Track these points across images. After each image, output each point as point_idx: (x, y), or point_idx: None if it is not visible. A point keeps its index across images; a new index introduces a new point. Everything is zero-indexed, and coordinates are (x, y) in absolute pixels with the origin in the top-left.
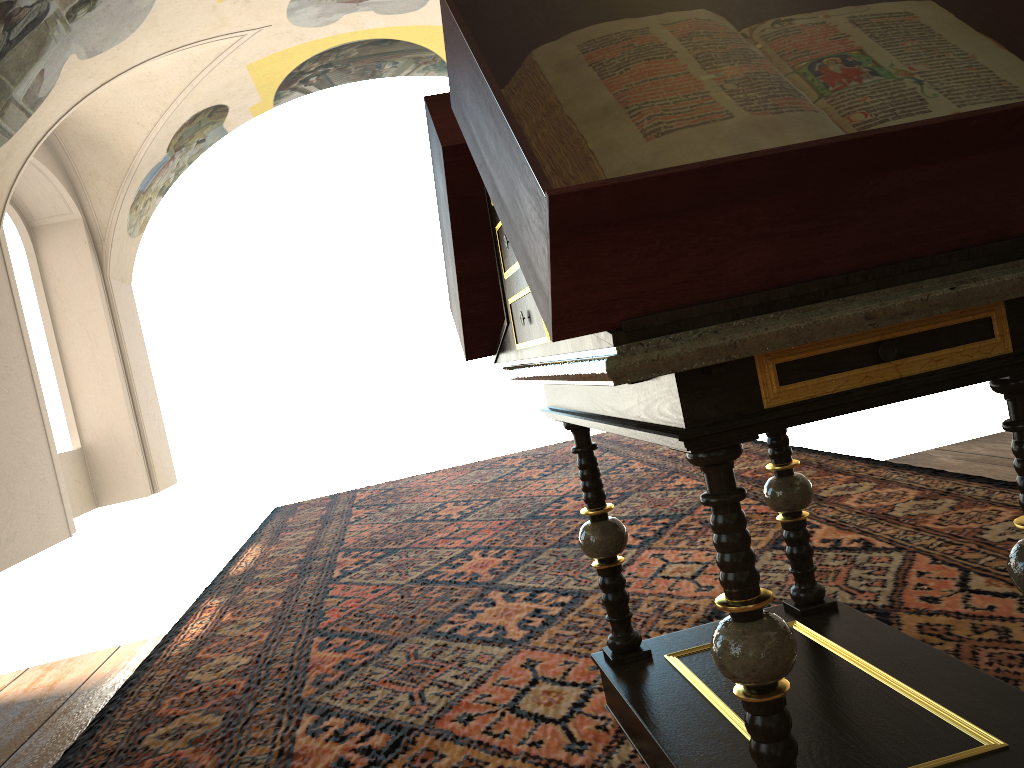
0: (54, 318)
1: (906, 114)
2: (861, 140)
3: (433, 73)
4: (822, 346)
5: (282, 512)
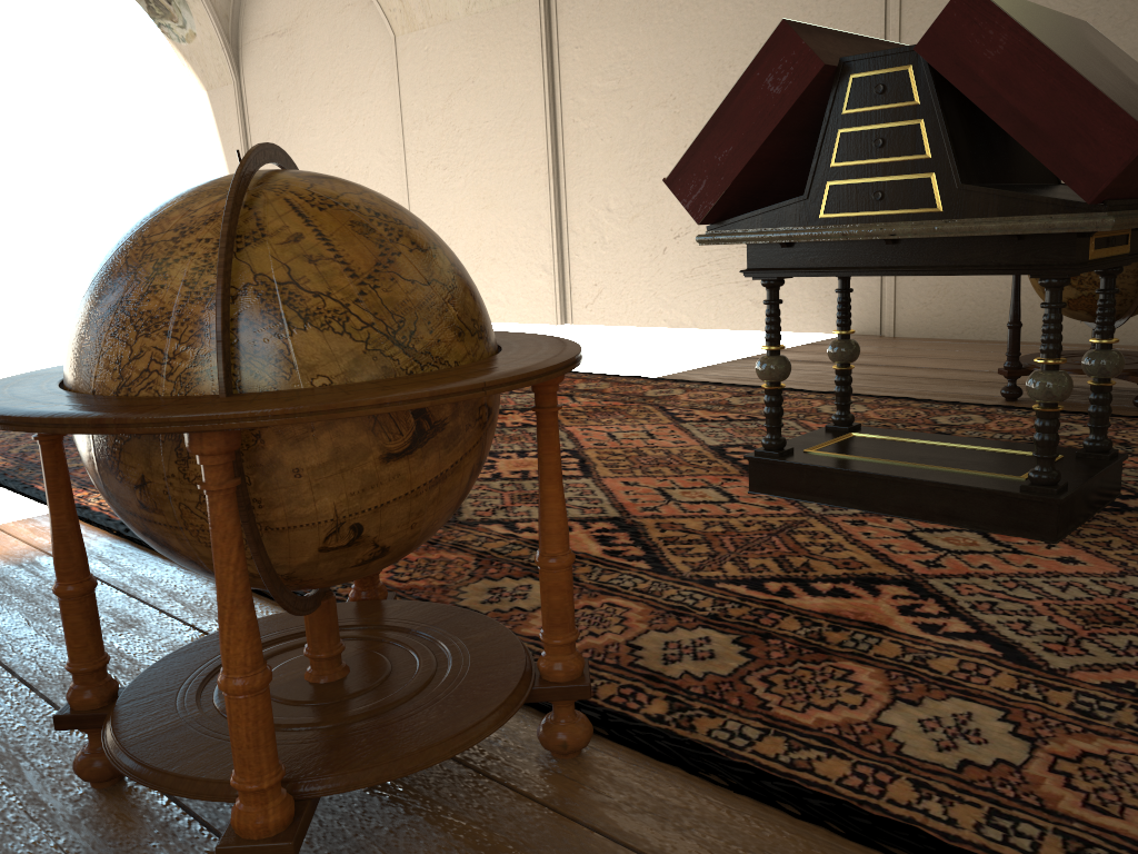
0: None
1: None
2: None
3: None
4: (1101, 234)
5: None
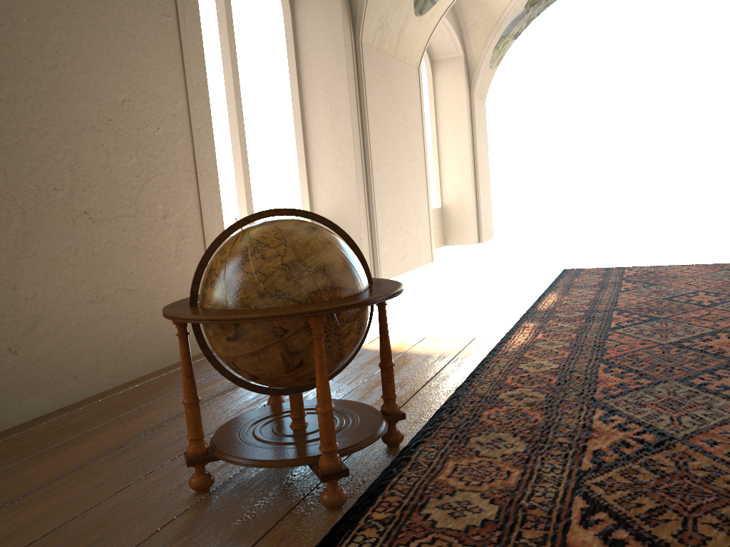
0: (437, 122)
1: None
2: None
3: None
4: None
5: (569, 273)
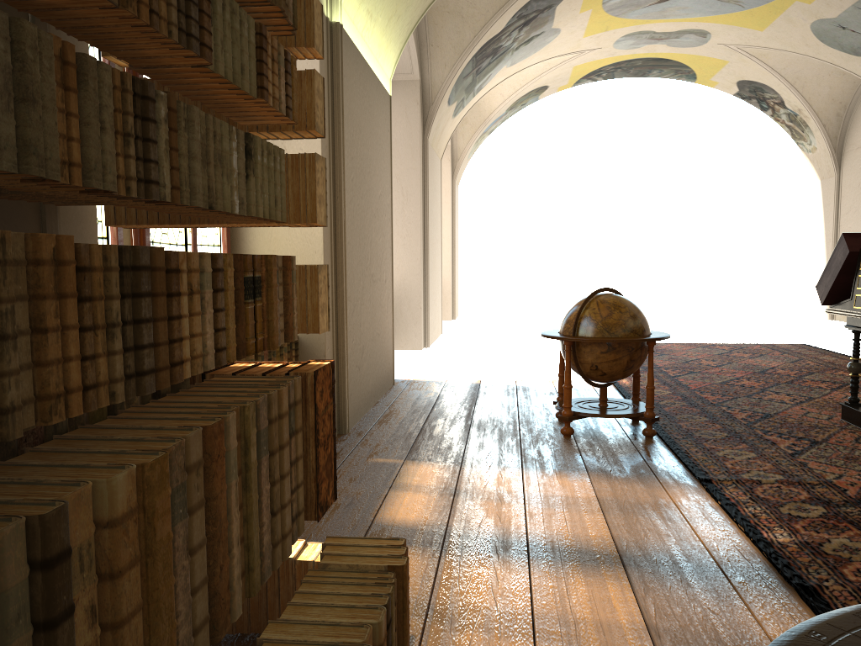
0: None
1: None
2: None
3: (683, 79)
4: None
5: None
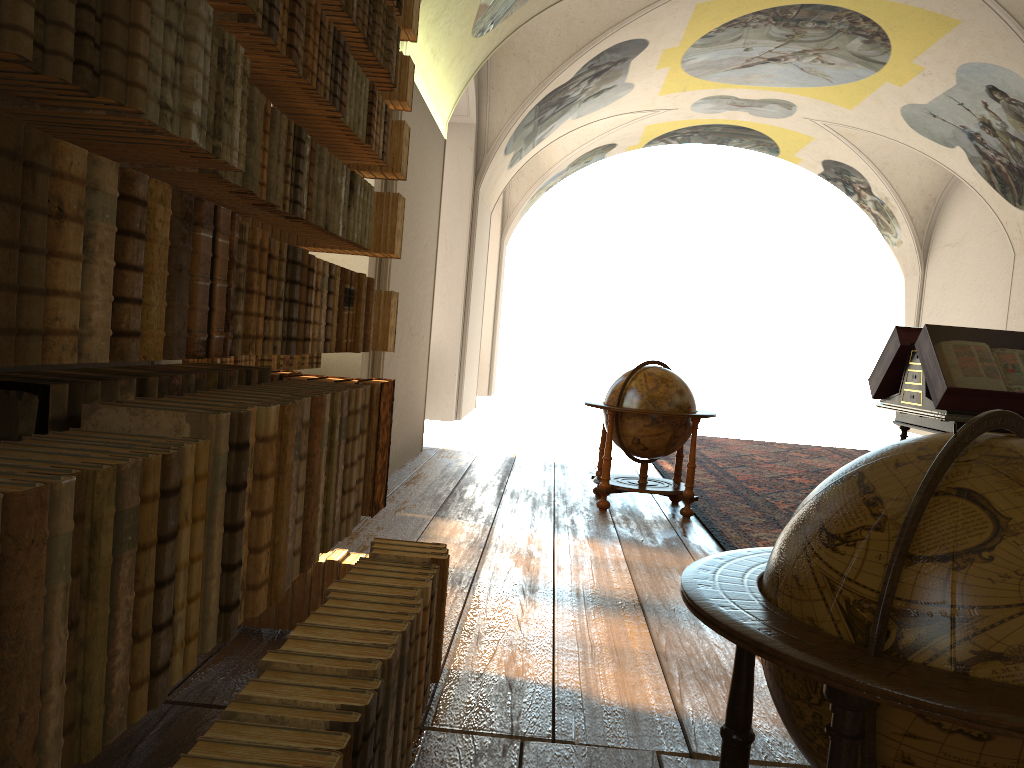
0: None
1: (1014, 389)
2: (1003, 392)
3: (765, 152)
4: None
5: None
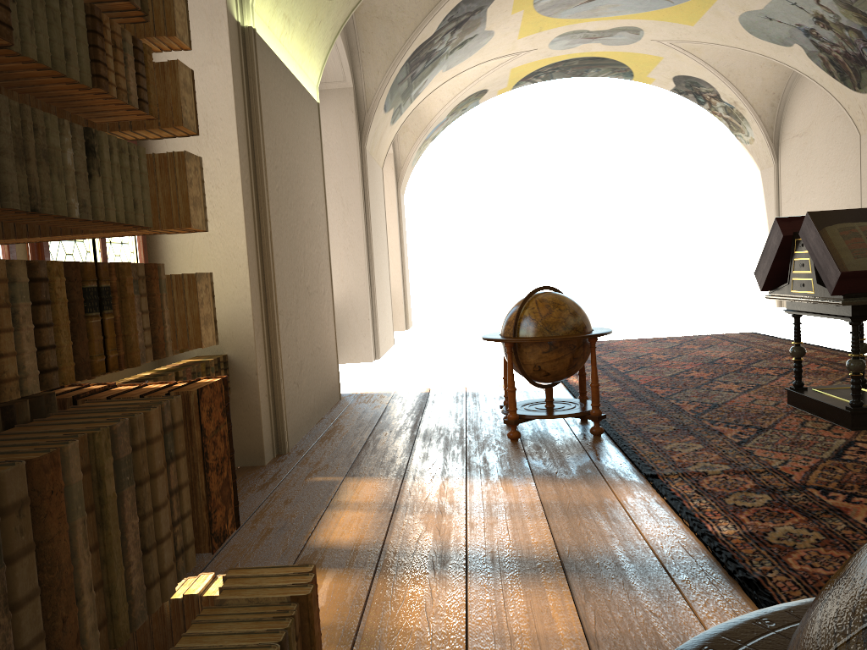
0: None
1: None
2: None
3: (621, 77)
4: None
5: None
